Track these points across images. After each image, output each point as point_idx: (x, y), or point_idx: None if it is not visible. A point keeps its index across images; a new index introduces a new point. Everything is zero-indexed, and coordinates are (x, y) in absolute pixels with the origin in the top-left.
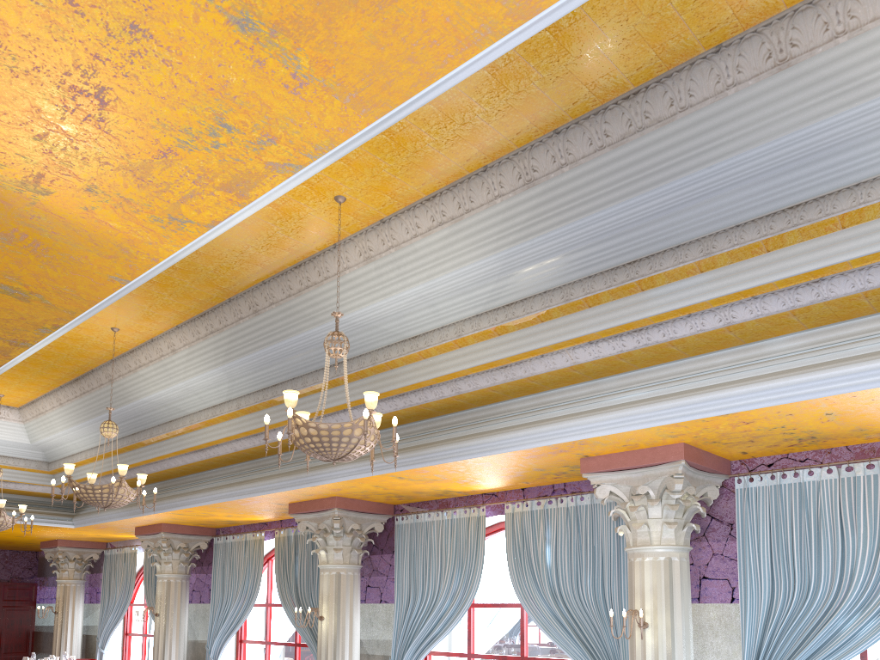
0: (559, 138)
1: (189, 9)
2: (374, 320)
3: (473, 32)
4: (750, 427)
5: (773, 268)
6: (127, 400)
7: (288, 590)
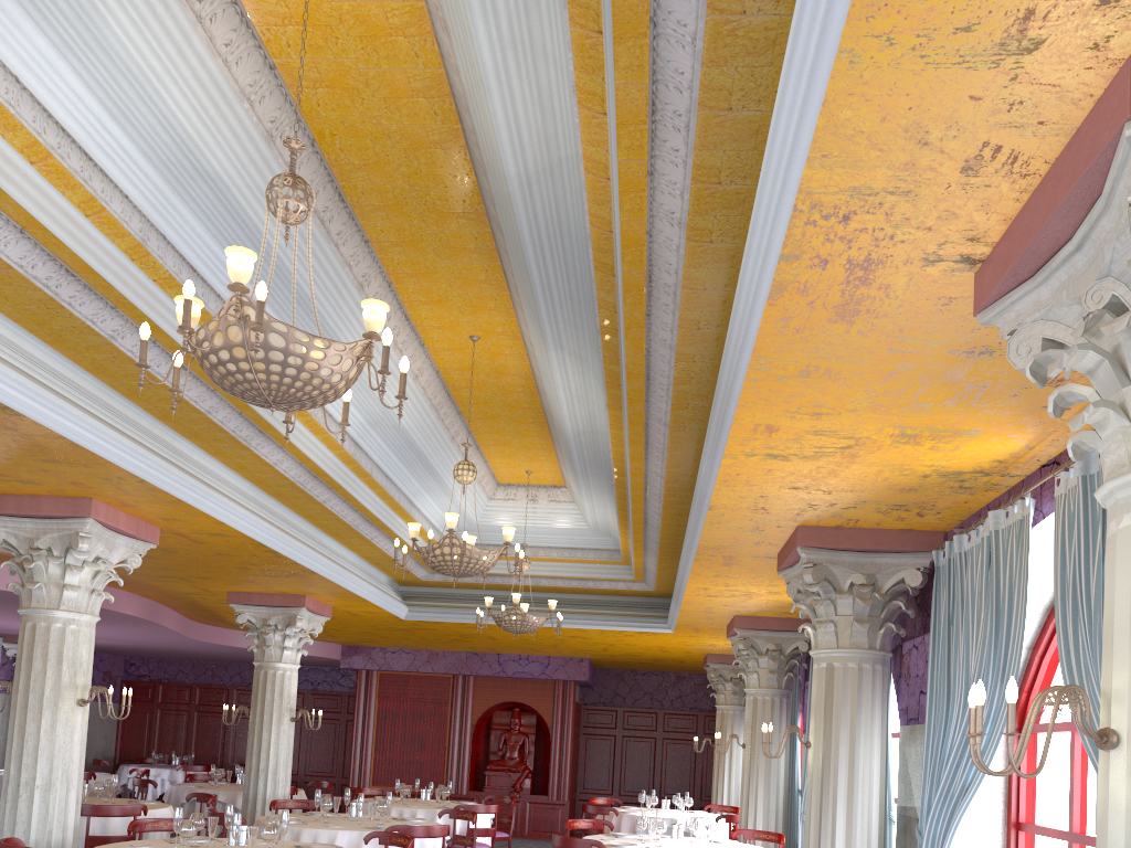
0: None
1: None
2: (546, 150)
3: None
4: None
5: None
6: (565, 437)
7: None
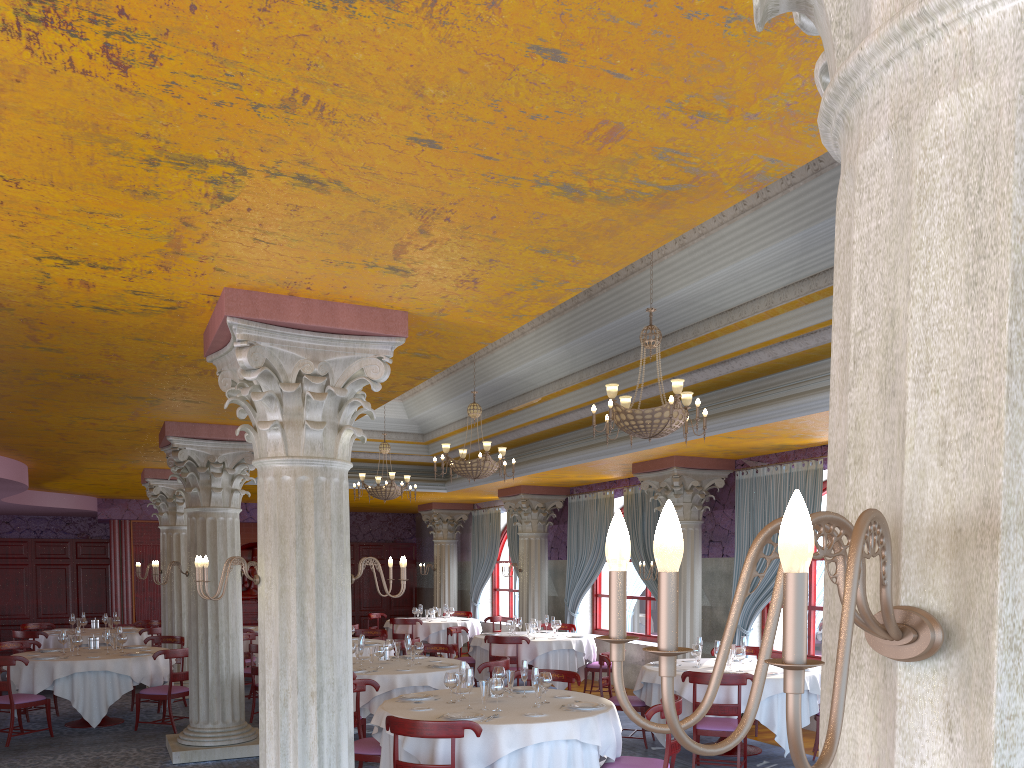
0: None
1: (516, 251)
2: (693, 297)
3: (663, 236)
4: None
5: None
6: (486, 378)
7: (636, 546)
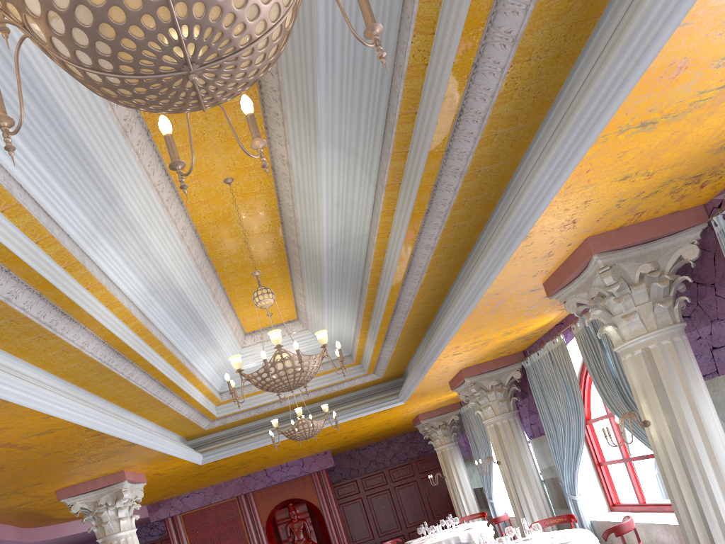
0: None
1: None
2: None
3: None
4: None
5: None
6: (318, 257)
7: (611, 394)
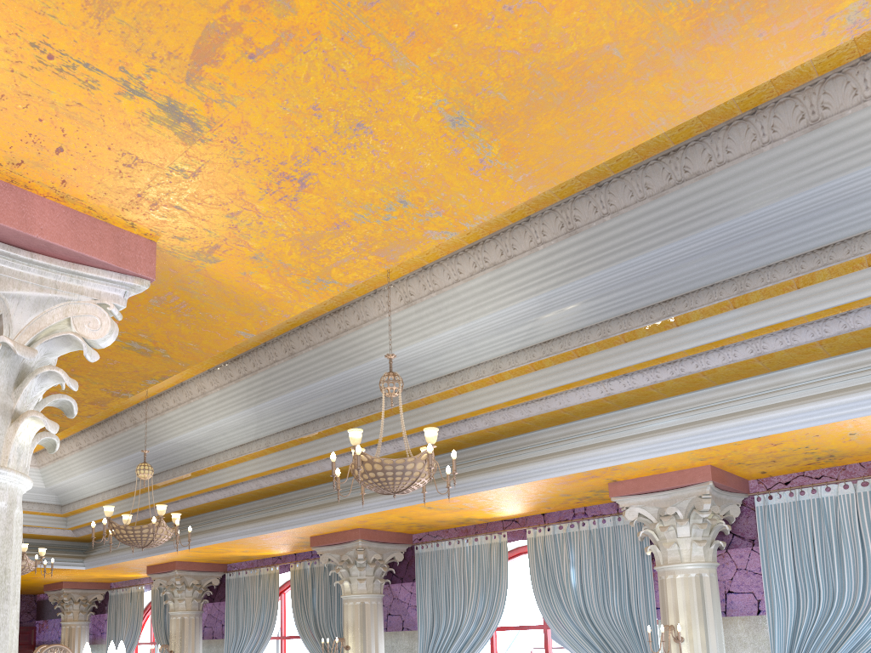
0: (601, 191)
1: (414, 111)
2: (410, 360)
3: (650, 123)
4: (776, 448)
5: (803, 303)
6: (152, 442)
7: (306, 622)
